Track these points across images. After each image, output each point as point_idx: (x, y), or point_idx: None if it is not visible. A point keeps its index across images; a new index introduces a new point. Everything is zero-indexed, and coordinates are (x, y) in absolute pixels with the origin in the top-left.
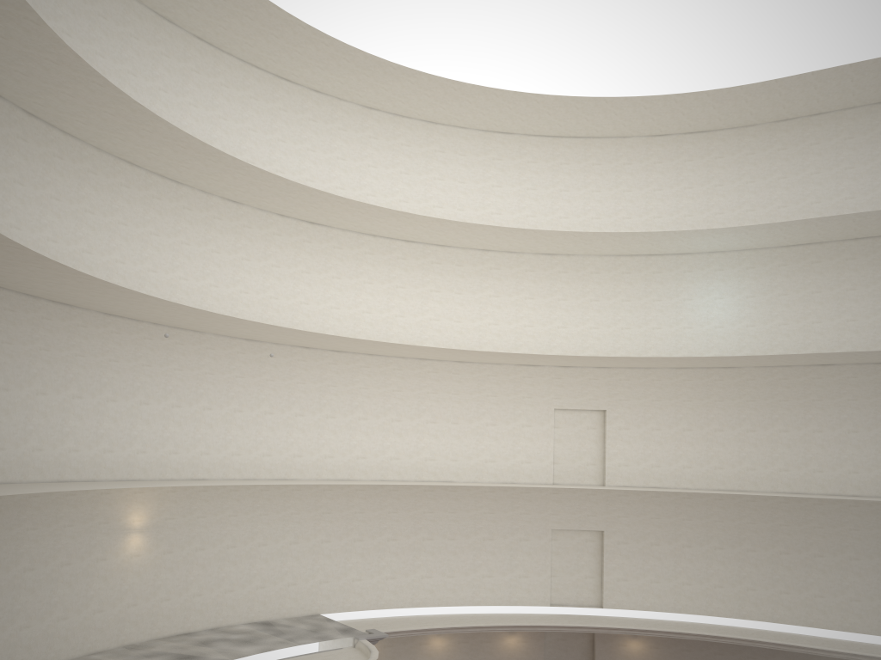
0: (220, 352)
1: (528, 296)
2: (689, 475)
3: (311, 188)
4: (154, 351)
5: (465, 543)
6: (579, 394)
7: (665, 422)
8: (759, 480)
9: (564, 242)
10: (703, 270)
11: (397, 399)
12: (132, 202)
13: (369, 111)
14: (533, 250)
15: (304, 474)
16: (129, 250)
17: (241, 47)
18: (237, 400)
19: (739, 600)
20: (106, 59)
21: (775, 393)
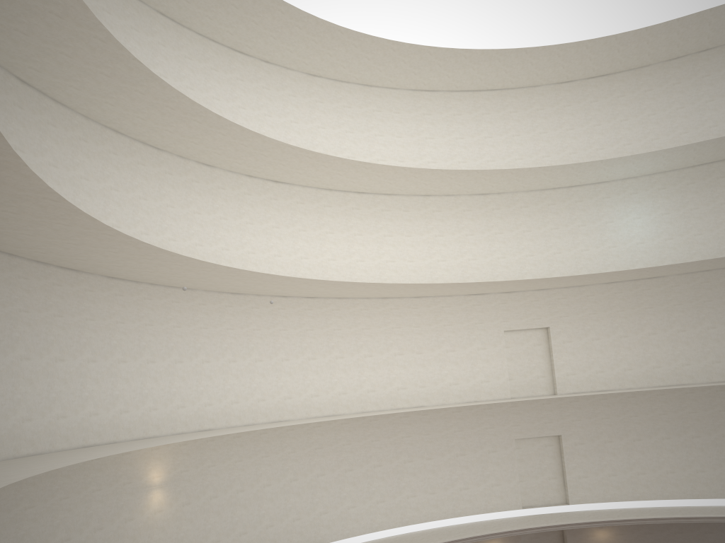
0: (211, 307)
1: (469, 233)
2: (631, 376)
3: (284, 144)
4: (154, 310)
5: (441, 461)
6: (524, 316)
7: (603, 332)
8: (695, 374)
9: (500, 181)
10: (619, 195)
11: (366, 336)
12: (121, 168)
13: (313, 78)
14: (469, 191)
15: (296, 414)
16: (123, 214)
17: (201, 21)
18: (230, 350)
19: (691, 482)
20: None
21: (699, 295)
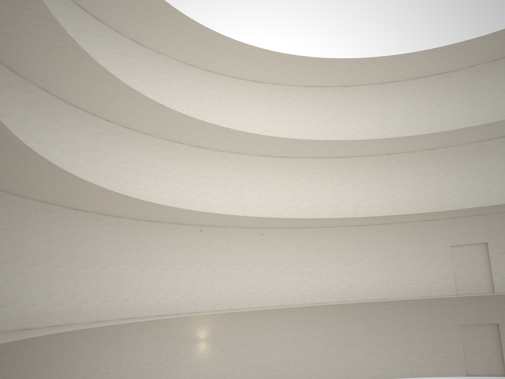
0: (238, 237)
1: (422, 177)
2: None
3: (275, 137)
4: (202, 240)
5: (401, 337)
6: (466, 234)
7: None
8: None
9: (440, 139)
10: None
11: (345, 251)
12: (183, 163)
13: (307, 88)
14: (421, 148)
15: (295, 302)
16: (183, 188)
17: (231, 70)
18: (250, 262)
19: None
20: (162, 92)
21: None
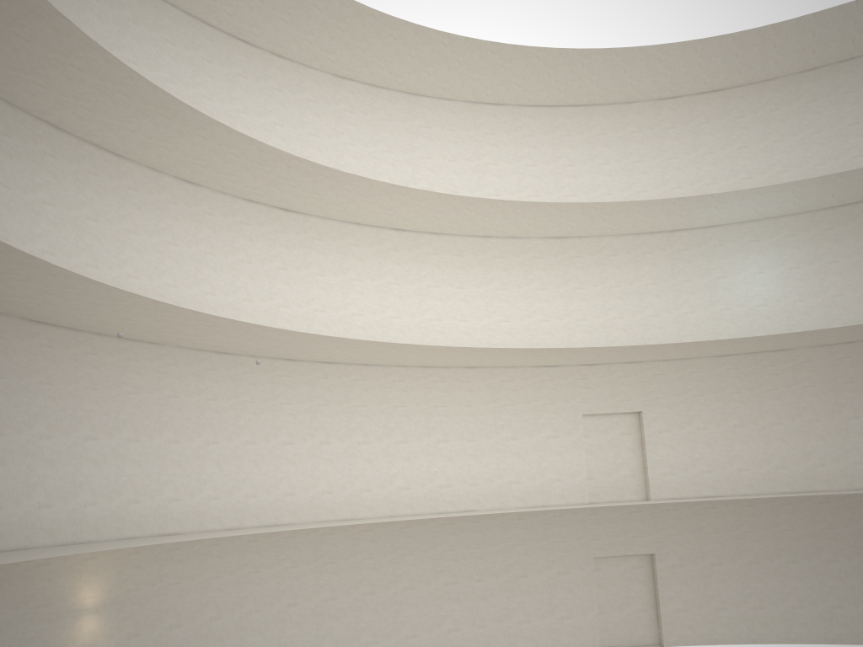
0: (185, 369)
1: (540, 287)
2: (747, 479)
3: (289, 155)
4: (100, 369)
5: (495, 584)
6: (609, 396)
7: (712, 419)
8: (831, 477)
9: (581, 219)
10: (736, 243)
11: (401, 416)
12: (61, 177)
13: (341, 81)
14: (542, 233)
15: (299, 517)
16: (60, 238)
17: None
18: (210, 428)
19: (825, 621)
20: None
21: (838, 374)
